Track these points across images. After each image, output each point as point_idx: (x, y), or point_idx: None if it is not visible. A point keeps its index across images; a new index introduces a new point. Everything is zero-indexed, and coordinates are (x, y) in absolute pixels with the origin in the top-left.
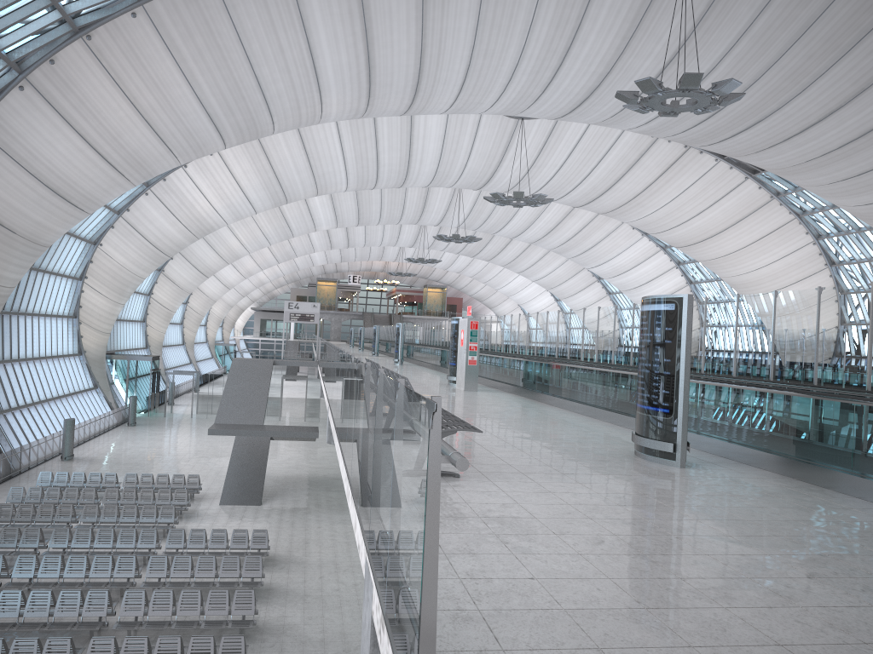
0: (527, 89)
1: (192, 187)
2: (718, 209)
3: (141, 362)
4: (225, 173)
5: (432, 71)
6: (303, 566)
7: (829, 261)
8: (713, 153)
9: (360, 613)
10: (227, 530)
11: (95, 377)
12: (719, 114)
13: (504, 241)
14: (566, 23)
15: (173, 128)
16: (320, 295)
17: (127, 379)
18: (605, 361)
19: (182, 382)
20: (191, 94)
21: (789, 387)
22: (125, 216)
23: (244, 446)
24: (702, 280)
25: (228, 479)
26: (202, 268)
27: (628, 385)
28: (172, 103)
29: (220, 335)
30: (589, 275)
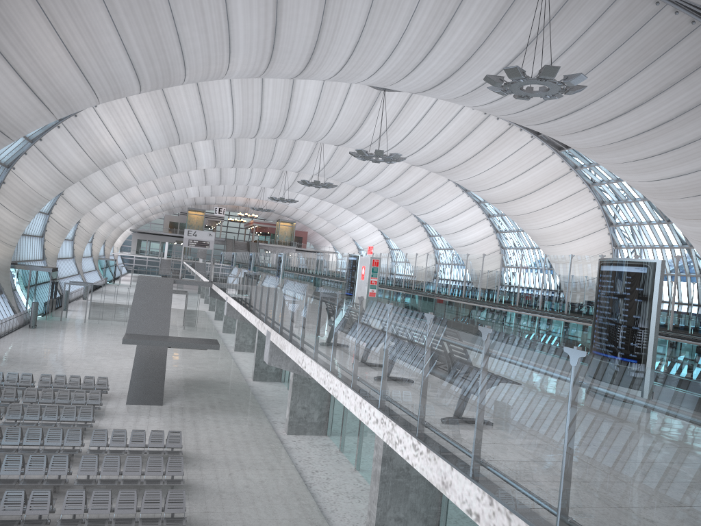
0: (400, 67)
1: (99, 124)
2: (529, 176)
3: (42, 272)
4: (130, 114)
5: (327, 44)
6: (213, 464)
7: (608, 222)
8: (530, 131)
9: (272, 509)
10: (138, 428)
11: (0, 284)
12: (548, 101)
13: (349, 188)
14: (442, 15)
15: (99, 71)
16: (190, 222)
17: (28, 286)
18: (489, 300)
19: (71, 290)
20: (118, 43)
21: (697, 338)
22: (38, 145)
23: (145, 352)
24: (506, 230)
25: (133, 381)
26: (97, 194)
27: (542, 327)
28: (101, 49)
29: (102, 250)
30: (415, 220)
